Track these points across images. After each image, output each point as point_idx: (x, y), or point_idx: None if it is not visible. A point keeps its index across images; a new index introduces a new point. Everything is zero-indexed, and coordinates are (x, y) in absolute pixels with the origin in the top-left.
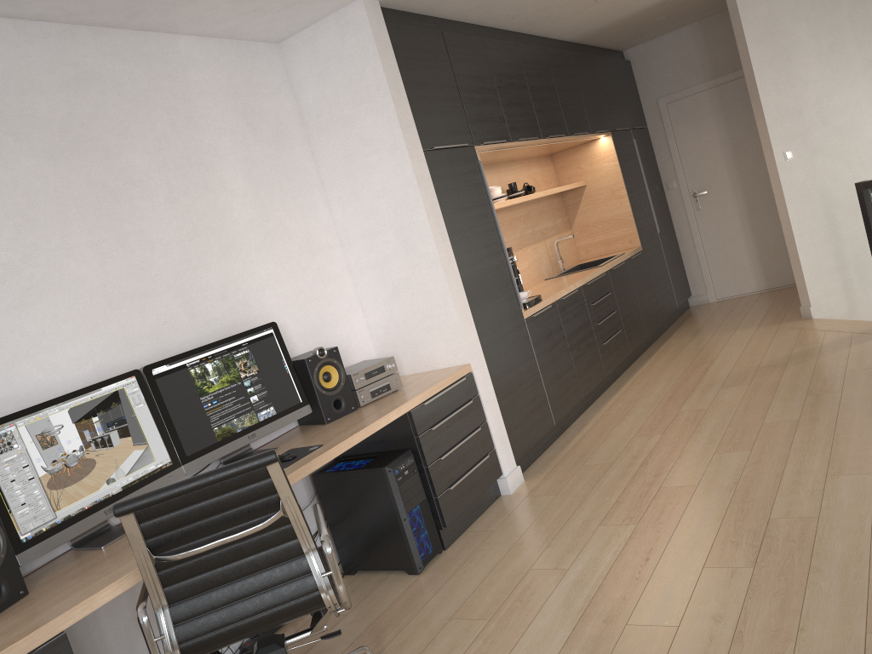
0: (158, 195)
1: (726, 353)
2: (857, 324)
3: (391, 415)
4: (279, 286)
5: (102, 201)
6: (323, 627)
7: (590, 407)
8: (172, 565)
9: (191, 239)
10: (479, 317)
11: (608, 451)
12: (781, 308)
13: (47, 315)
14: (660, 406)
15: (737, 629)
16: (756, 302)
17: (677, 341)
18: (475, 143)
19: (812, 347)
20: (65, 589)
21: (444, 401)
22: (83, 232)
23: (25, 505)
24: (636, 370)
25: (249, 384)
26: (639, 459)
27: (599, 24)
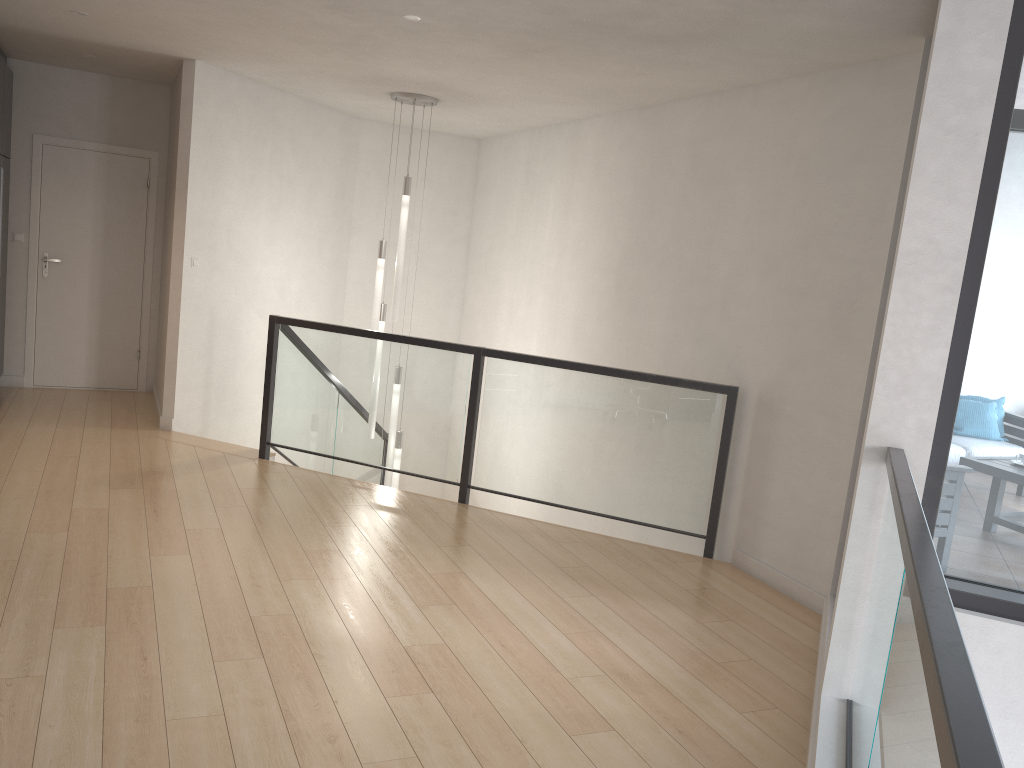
0: None
1: (91, 451)
2: (224, 445)
3: None
4: None
5: None
6: None
7: None
8: None
9: None
10: None
11: (2, 547)
12: (127, 413)
13: None
14: (41, 500)
15: (282, 709)
16: (91, 400)
17: (9, 426)
18: None
19: (191, 460)
20: None
21: None
22: None
23: None
24: None
25: None
26: (55, 557)
27: (36, 27)
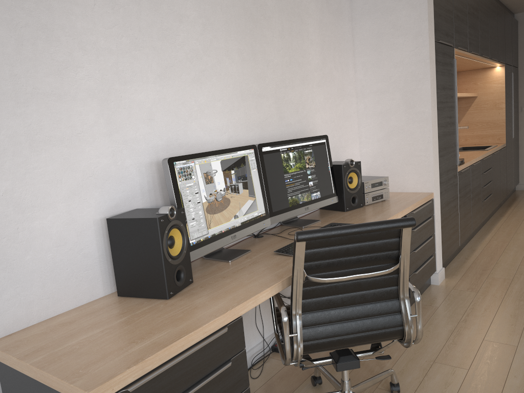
0: (276, 30)
1: None
2: None
3: (398, 215)
4: (323, 113)
5: (248, 23)
6: (382, 351)
7: (472, 239)
8: (312, 285)
9: (287, 66)
10: (440, 163)
11: (504, 271)
12: None
13: (209, 93)
14: None
15: None
16: None
17: (519, 210)
18: (454, 46)
19: None
20: (225, 285)
21: (420, 214)
22: (235, 41)
23: (194, 220)
24: (496, 222)
25: (309, 173)
26: None
27: None
